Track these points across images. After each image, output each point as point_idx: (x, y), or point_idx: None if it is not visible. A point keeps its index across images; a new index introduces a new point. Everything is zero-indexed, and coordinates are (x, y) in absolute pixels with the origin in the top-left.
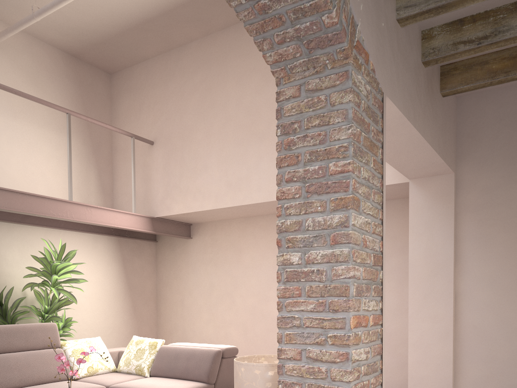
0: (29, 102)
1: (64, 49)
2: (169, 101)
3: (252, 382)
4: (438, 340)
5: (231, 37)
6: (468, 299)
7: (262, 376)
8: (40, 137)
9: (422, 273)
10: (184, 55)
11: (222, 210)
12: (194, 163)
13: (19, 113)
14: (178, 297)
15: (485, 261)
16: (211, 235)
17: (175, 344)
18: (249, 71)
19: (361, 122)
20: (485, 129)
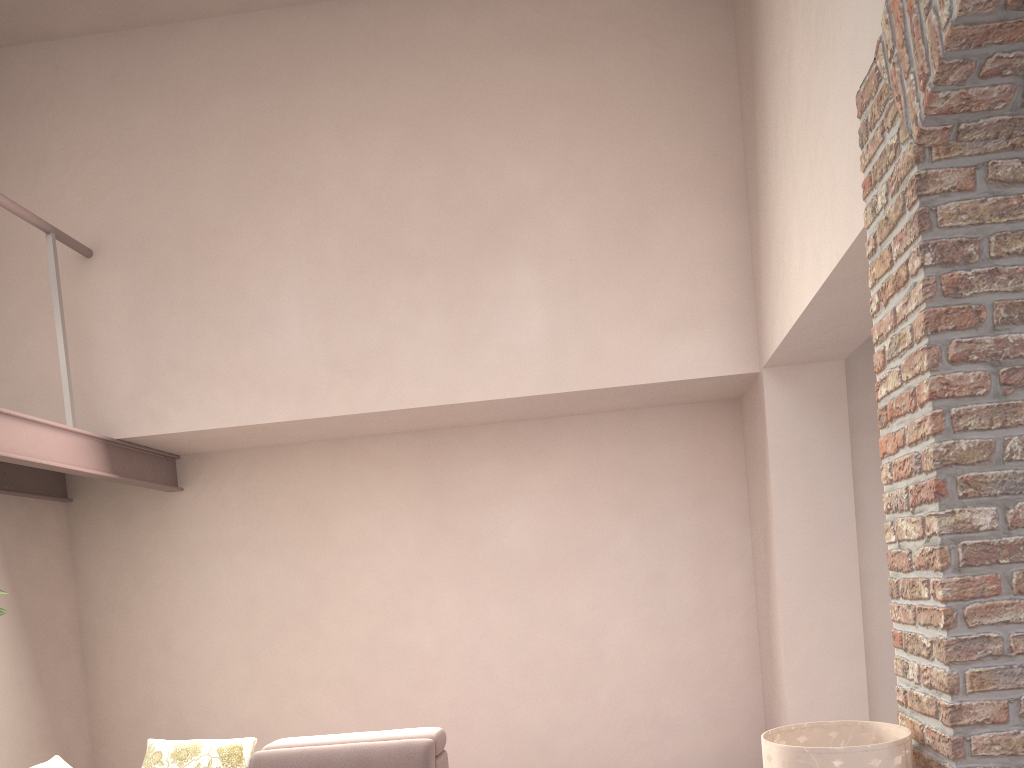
0: None
1: None
2: (136, 153)
3: None
4: (840, 661)
5: (316, 28)
6: (878, 583)
7: None
8: None
9: (801, 542)
10: (174, 48)
11: (310, 424)
12: (228, 310)
13: None
14: (152, 633)
15: None
16: (239, 482)
17: (287, 745)
18: (370, 114)
19: None
20: None
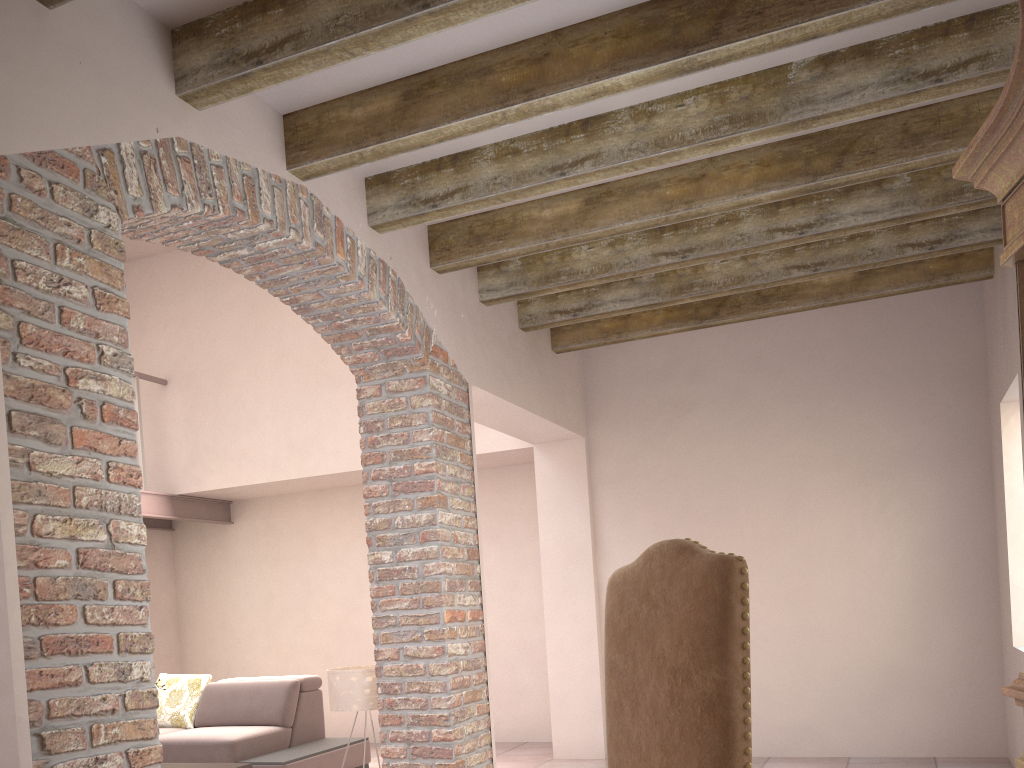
0: None
1: None
2: (190, 321)
3: (349, 690)
4: (582, 645)
5: None
6: None
7: (360, 683)
8: None
9: (557, 562)
10: None
11: (284, 483)
12: (235, 414)
13: None
14: (215, 615)
15: (628, 544)
16: (264, 518)
17: (228, 680)
18: None
19: (443, 421)
20: (616, 384)
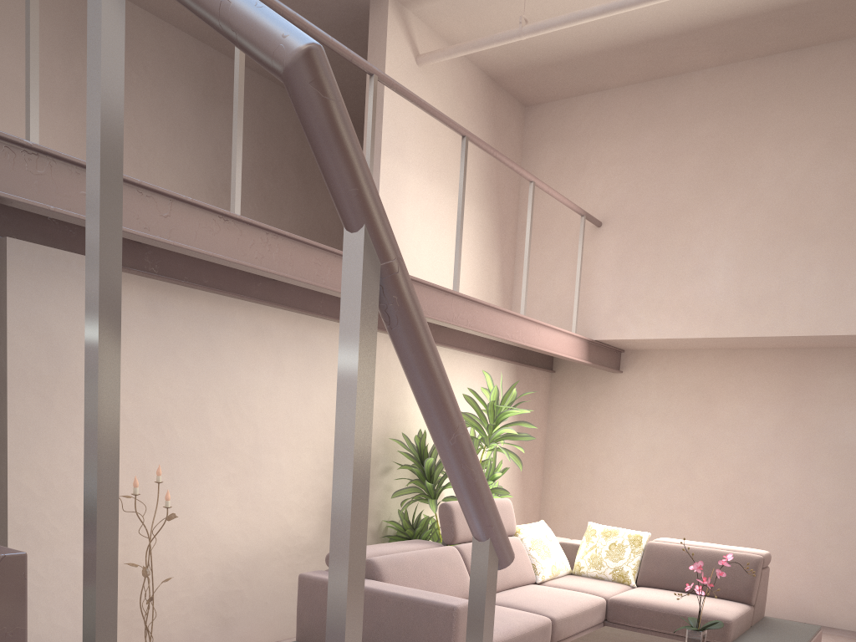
0: (445, 154)
1: (487, 70)
2: (639, 161)
3: None
4: None
5: (776, 71)
6: None
7: None
8: (451, 209)
9: None
10: (676, 91)
11: (716, 340)
12: (678, 263)
13: (435, 173)
14: (586, 460)
15: None
16: (659, 371)
17: (667, 541)
18: (803, 130)
19: None
20: None
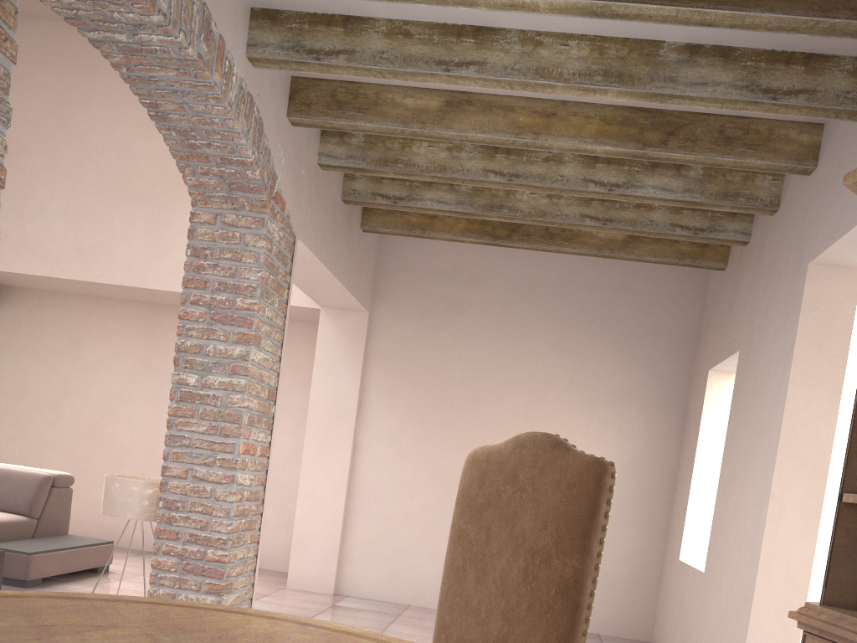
0: None
1: None
2: None
3: (127, 498)
4: (331, 493)
5: None
6: (367, 452)
7: (140, 493)
8: None
9: (323, 416)
10: (22, 34)
11: (62, 281)
12: (22, 201)
13: None
14: None
15: (388, 414)
16: (31, 310)
17: None
18: (128, 101)
19: (271, 266)
20: (405, 273)
